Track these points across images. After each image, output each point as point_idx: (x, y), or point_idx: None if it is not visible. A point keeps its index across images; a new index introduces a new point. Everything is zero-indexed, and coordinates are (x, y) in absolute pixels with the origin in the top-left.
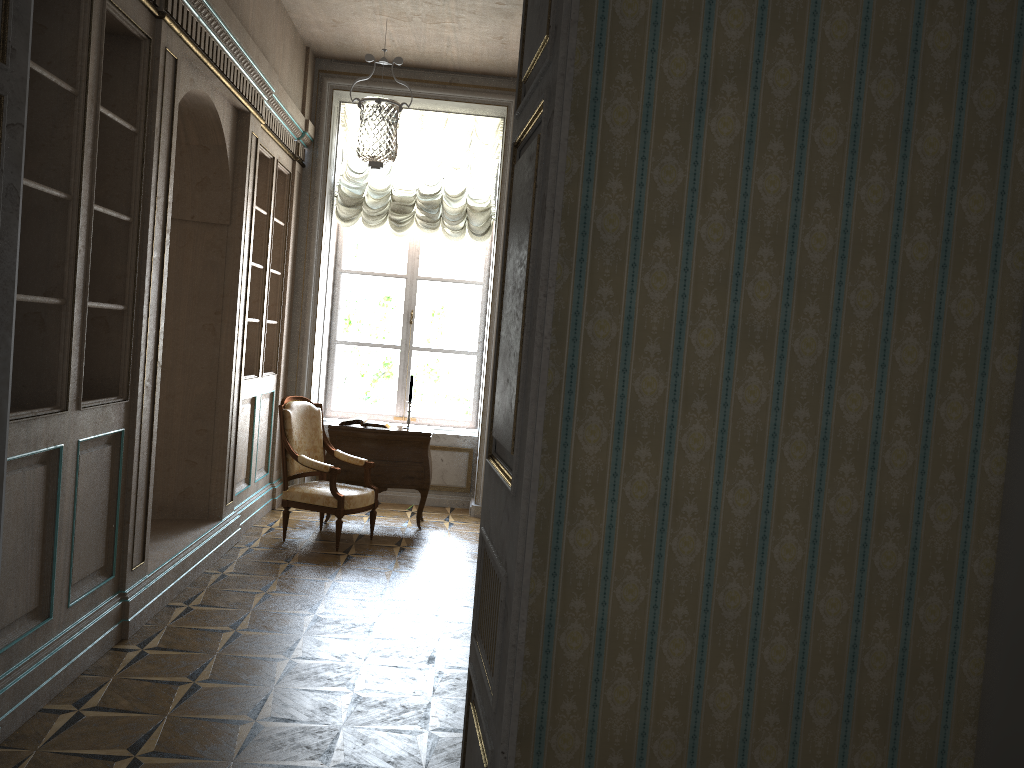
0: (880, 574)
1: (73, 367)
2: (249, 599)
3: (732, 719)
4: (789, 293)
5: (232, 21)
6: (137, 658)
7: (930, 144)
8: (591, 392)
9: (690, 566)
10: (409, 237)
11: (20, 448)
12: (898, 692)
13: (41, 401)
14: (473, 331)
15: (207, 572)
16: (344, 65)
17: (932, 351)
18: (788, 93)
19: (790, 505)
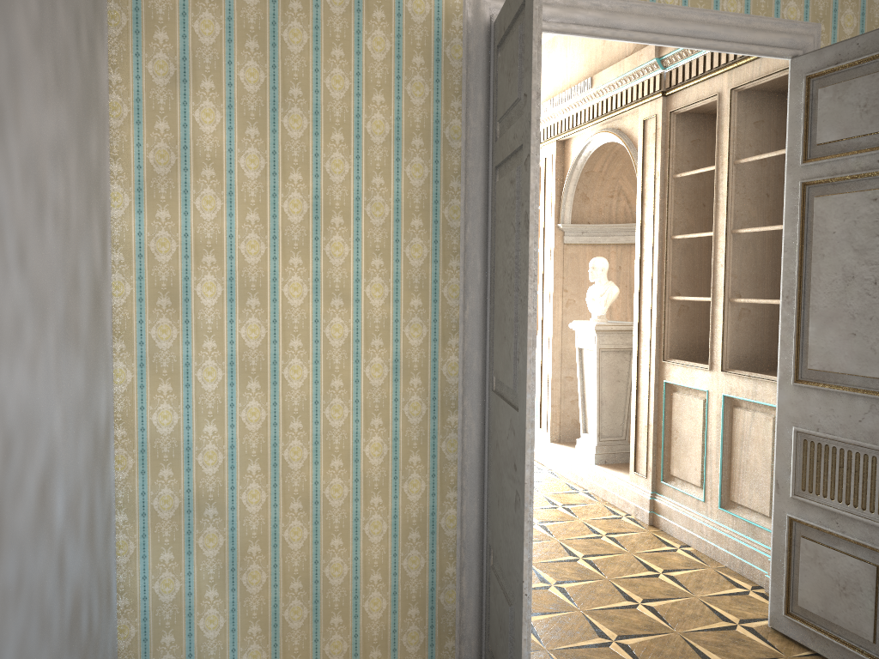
0: None
1: None
2: None
3: None
4: None
5: None
6: None
7: None
8: None
9: None
10: None
11: None
12: None
13: None
14: None
15: None
16: None
17: None
18: None
19: None
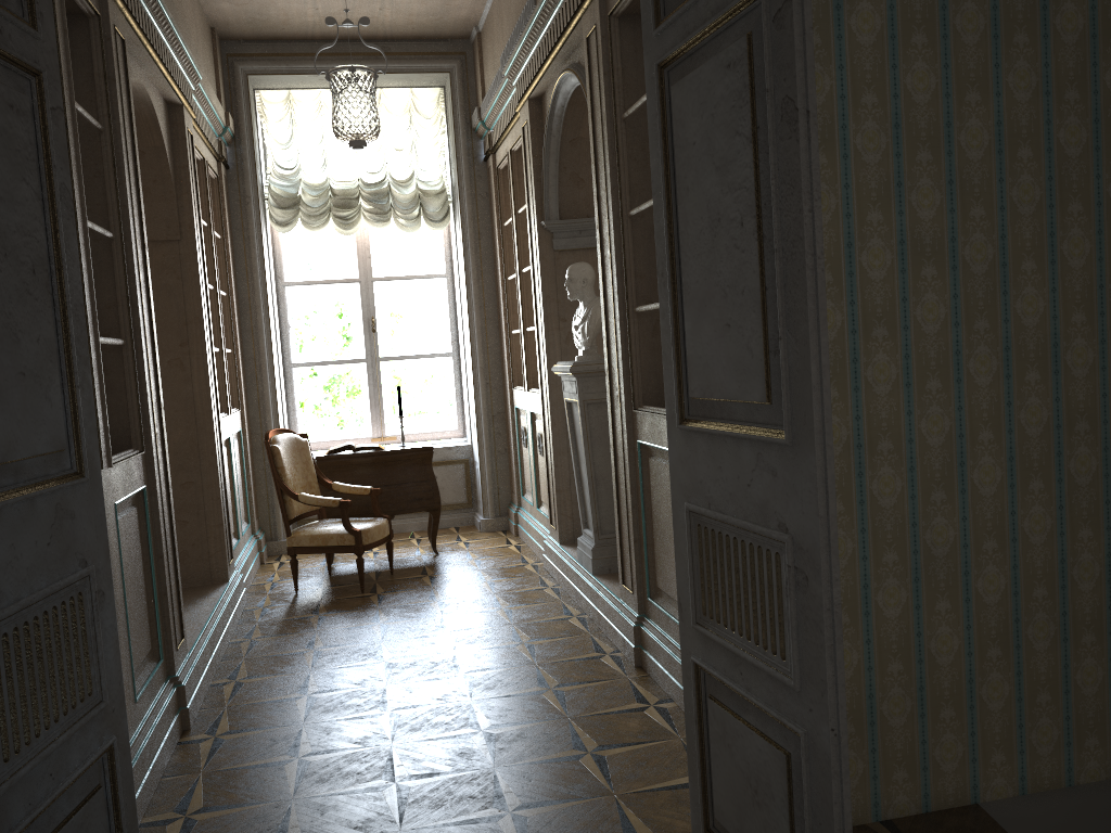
0: (1077, 481)
1: (98, 416)
2: (300, 660)
3: (956, 661)
4: (953, 198)
5: None
6: (215, 747)
7: (1068, 20)
8: None
9: (893, 508)
10: (356, 235)
11: None
12: (1109, 600)
13: None
14: (444, 330)
15: (233, 642)
16: (255, 45)
17: (1097, 240)
18: None
19: (983, 425)
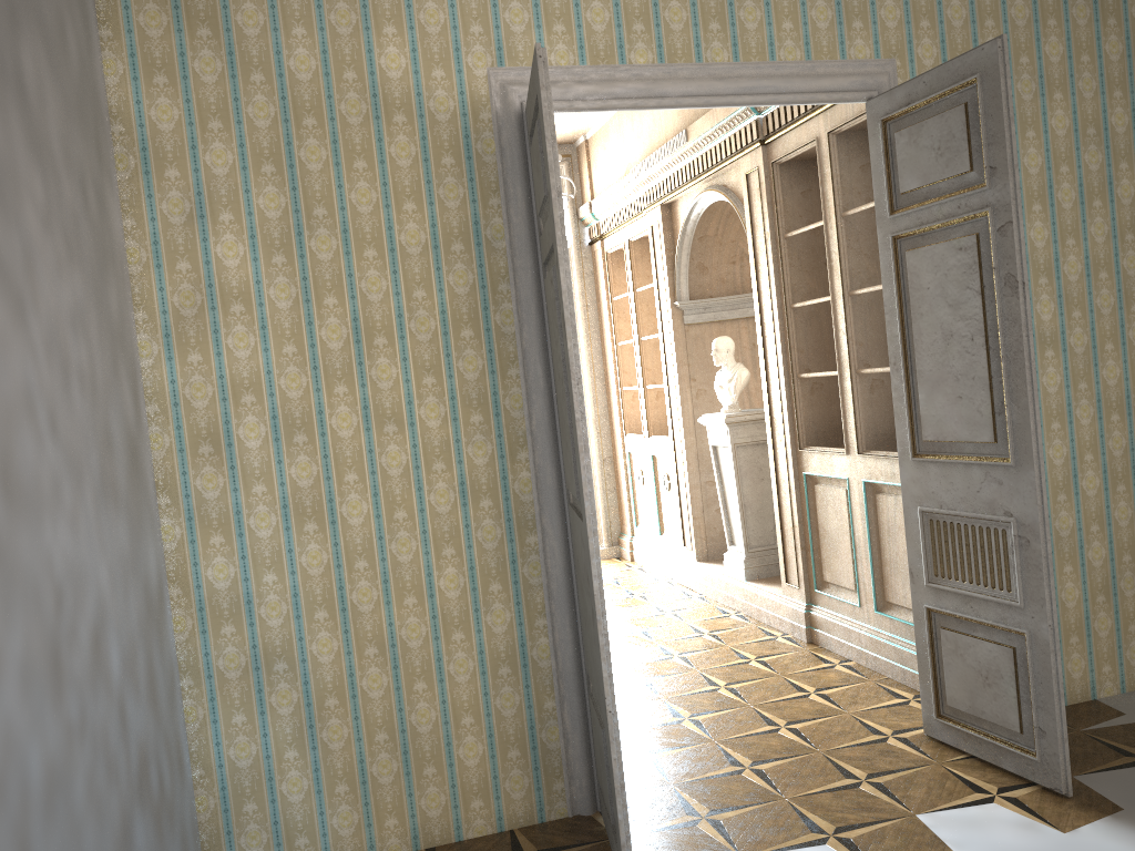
0: None
1: None
2: None
3: (1077, 605)
4: (1061, 306)
5: None
6: None
7: (1124, 190)
8: None
9: None
10: None
11: None
12: None
13: None
14: None
15: None
16: None
17: None
18: (1037, 170)
19: (1086, 450)
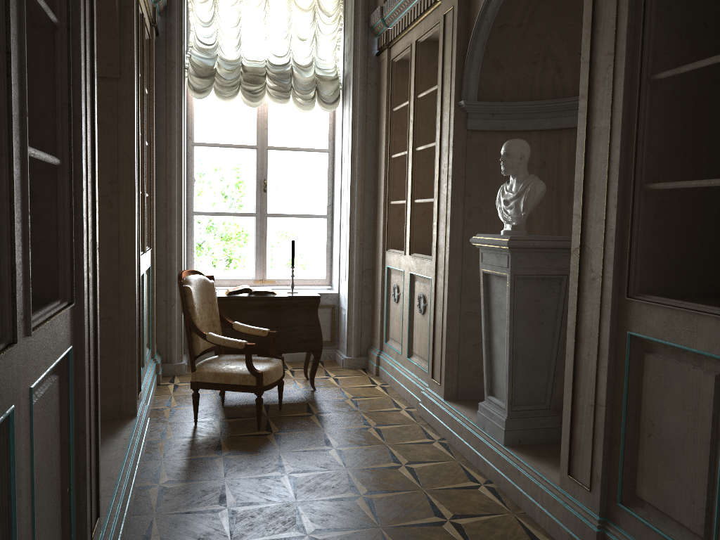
0: None
1: (16, 262)
2: (216, 524)
3: None
4: None
5: None
6: None
7: None
8: None
9: None
10: (257, 109)
11: None
12: None
13: None
14: (322, 196)
15: (140, 486)
16: None
17: None
18: None
19: None
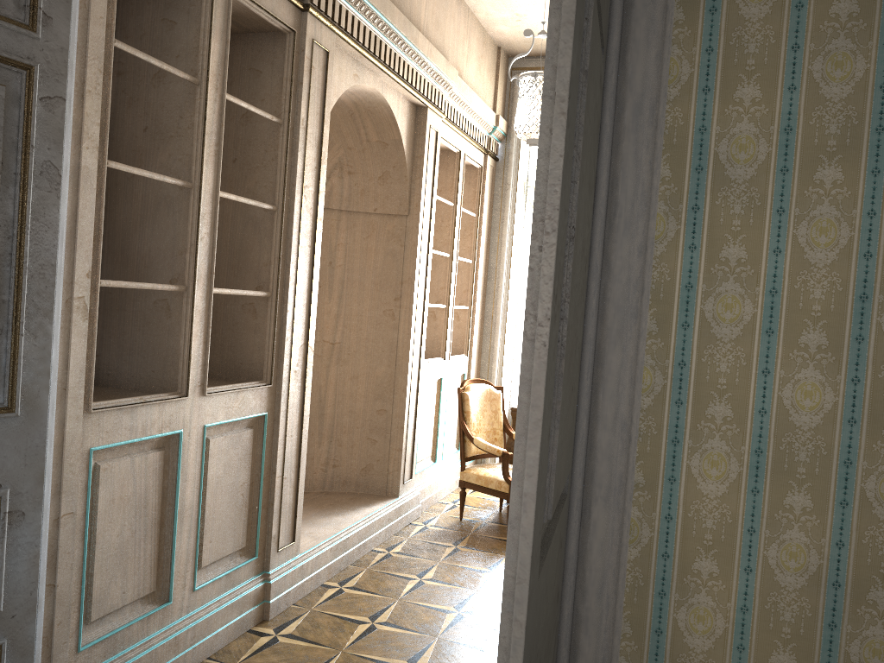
0: None
1: (195, 353)
2: (401, 586)
3: None
4: None
5: (394, 15)
6: (266, 645)
7: None
8: (712, 404)
9: None
10: None
11: (122, 435)
12: None
13: (166, 386)
14: None
15: (375, 550)
16: (535, 60)
17: None
18: None
19: None
